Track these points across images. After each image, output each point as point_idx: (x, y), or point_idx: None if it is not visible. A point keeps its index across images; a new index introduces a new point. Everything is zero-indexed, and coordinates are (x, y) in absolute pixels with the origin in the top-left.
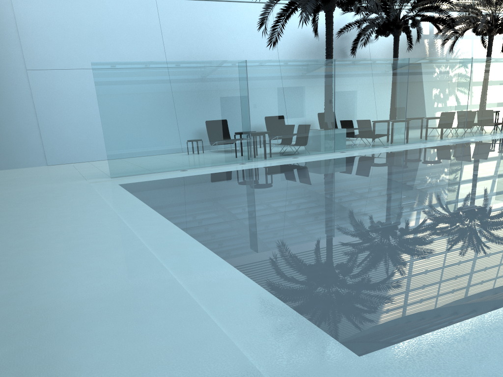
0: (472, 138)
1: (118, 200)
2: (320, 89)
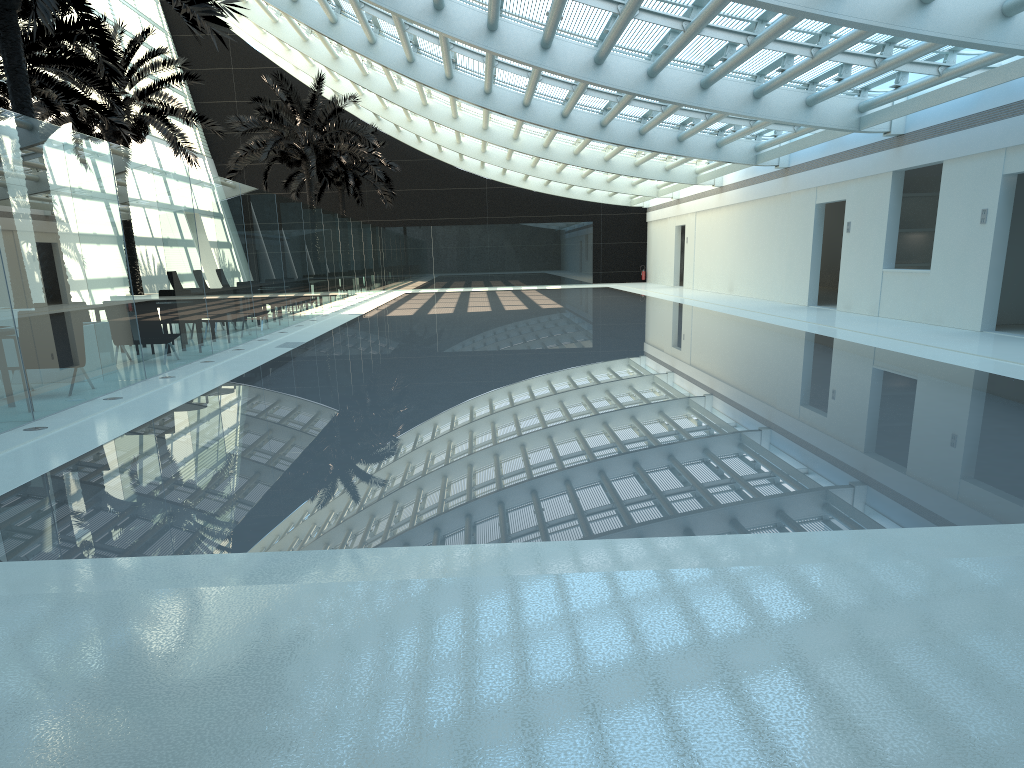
0: (278, 338)
1: (312, 570)
2: (103, 216)
